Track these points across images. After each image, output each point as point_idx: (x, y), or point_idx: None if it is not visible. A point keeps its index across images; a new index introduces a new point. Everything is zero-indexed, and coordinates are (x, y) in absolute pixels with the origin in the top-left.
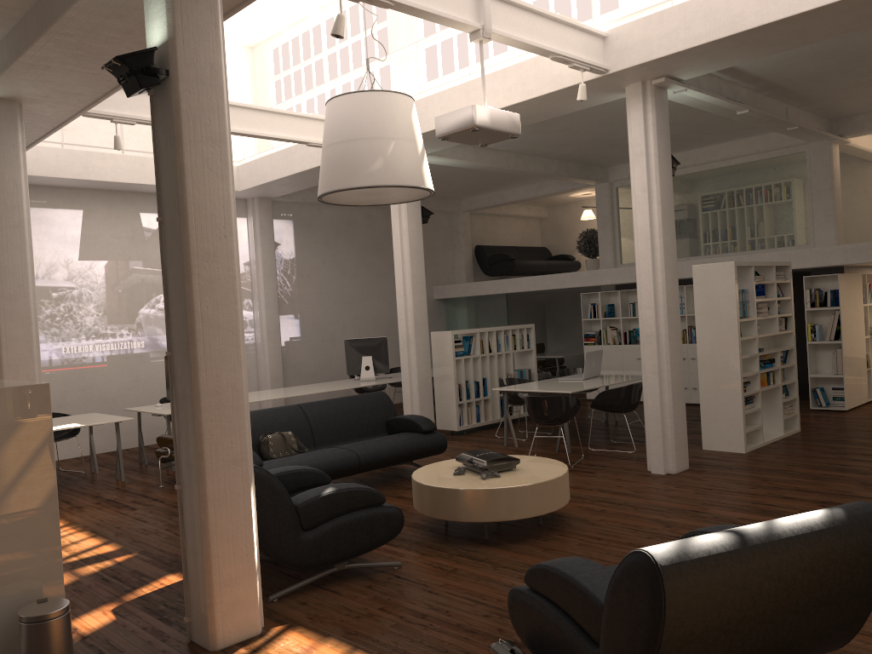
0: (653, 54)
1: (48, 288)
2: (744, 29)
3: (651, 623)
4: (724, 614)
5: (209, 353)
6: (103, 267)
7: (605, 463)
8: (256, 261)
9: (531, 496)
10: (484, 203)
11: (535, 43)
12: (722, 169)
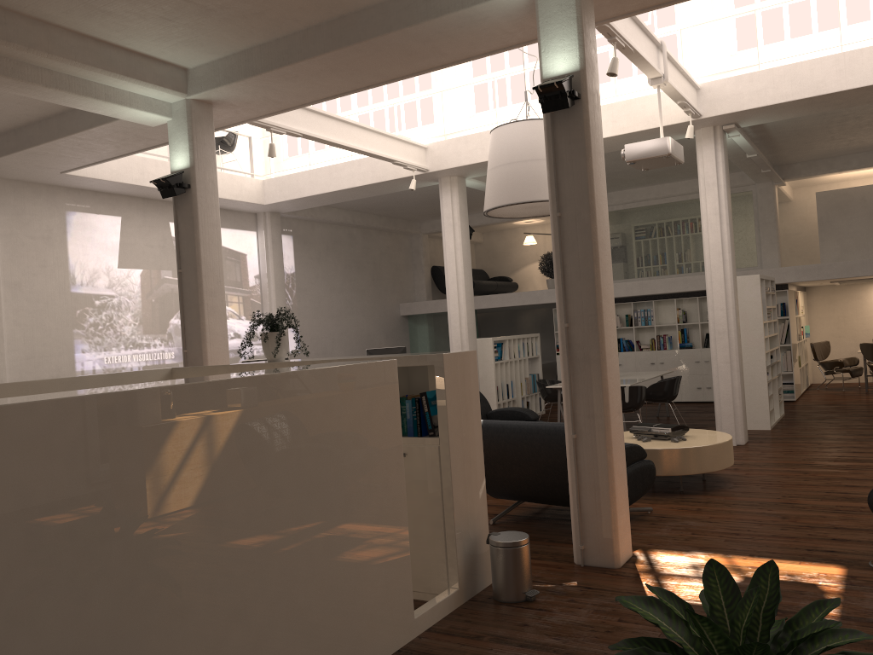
0: (744, 106)
1: (91, 295)
2: (826, 93)
3: None
4: None
5: (607, 324)
6: (139, 276)
7: None
8: (268, 274)
9: (723, 451)
10: None
11: (679, 91)
12: (680, 202)
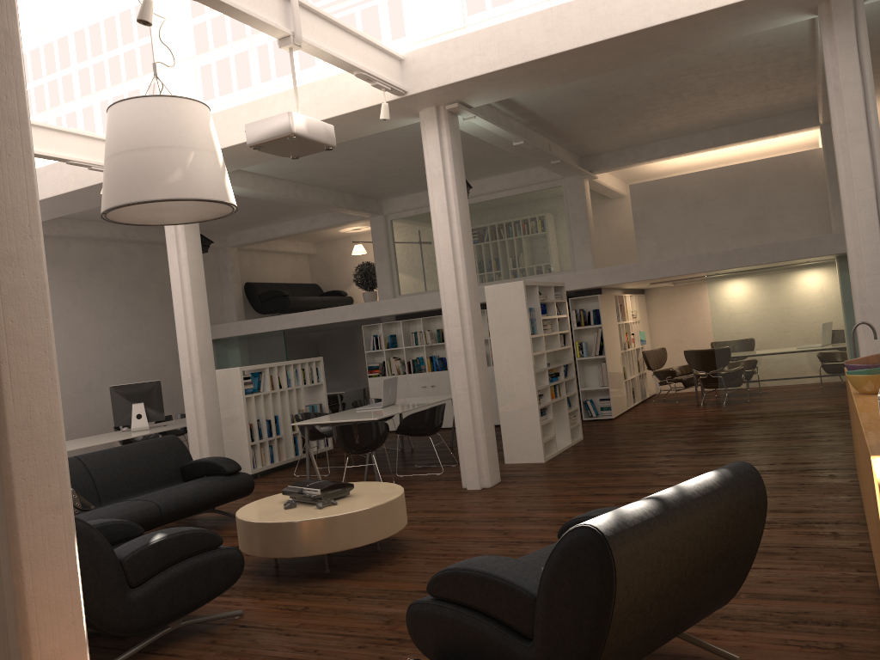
0: (451, 78)
1: None
2: (535, 58)
3: (601, 598)
4: (658, 579)
5: (17, 377)
6: None
7: (418, 486)
8: None
9: (375, 519)
10: (253, 237)
11: (342, 57)
12: (490, 201)
